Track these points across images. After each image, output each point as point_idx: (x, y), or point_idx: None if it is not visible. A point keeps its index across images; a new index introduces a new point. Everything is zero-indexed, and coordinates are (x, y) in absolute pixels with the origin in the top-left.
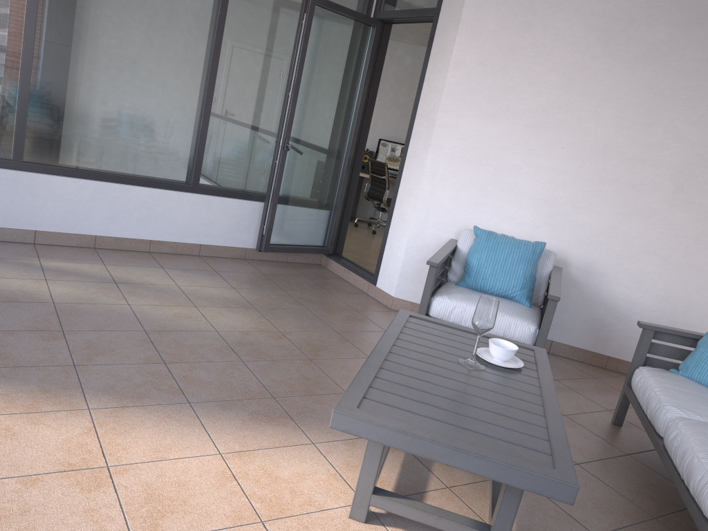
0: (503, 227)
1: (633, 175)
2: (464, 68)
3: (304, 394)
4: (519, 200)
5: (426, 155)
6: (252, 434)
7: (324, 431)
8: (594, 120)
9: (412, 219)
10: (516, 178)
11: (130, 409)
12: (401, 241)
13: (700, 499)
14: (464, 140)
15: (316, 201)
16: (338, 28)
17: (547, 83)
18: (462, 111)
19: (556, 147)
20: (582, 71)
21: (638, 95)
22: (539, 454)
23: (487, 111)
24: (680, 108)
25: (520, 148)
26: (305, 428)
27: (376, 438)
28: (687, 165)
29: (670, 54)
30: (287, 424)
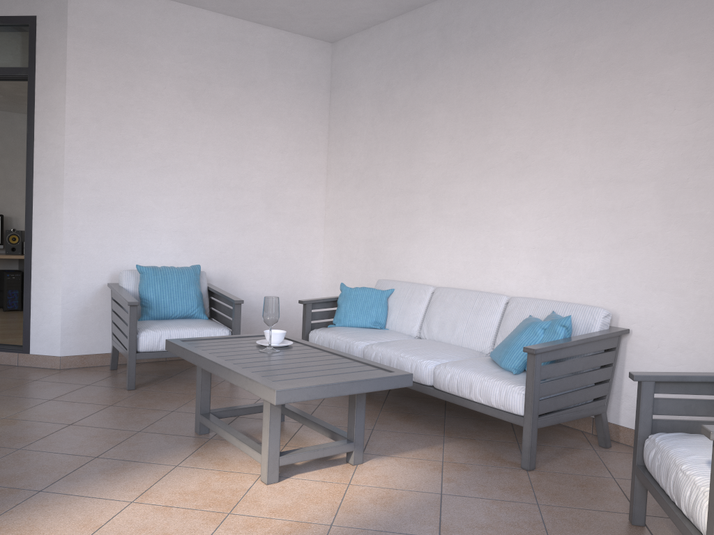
0: (151, 261)
1: (238, 200)
2: (81, 125)
3: (113, 445)
4: (159, 236)
5: (61, 210)
6: (129, 482)
7: (169, 456)
8: (201, 161)
9: (62, 274)
10: (152, 217)
11: (1, 519)
12: (53, 299)
13: (417, 376)
14: (96, 190)
15: None
16: None
17: (158, 134)
18: (89, 164)
19: (177, 186)
20: (183, 122)
21: (227, 138)
22: (378, 370)
23: (112, 162)
24: (256, 146)
25: (149, 191)
26: (155, 461)
27: (307, 397)
28: (270, 187)
29: (240, 107)
30: (140, 465)
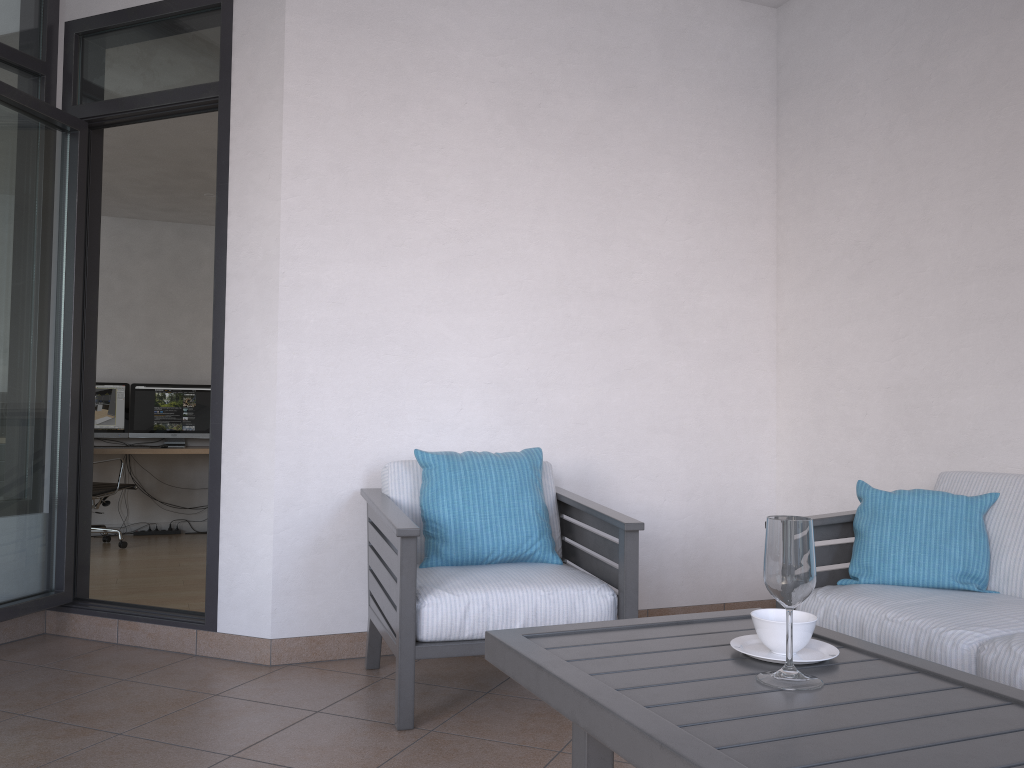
0: (443, 444)
1: (607, 319)
2: (310, 179)
3: None
4: (457, 393)
5: (273, 344)
6: None
7: None
8: (535, 243)
9: (275, 472)
10: (443, 355)
11: None
12: (259, 523)
13: None
14: (339, 304)
15: (18, 496)
16: (4, 129)
17: (453, 192)
18: (325, 254)
19: (491, 293)
20: (500, 169)
21: (583, 198)
22: None
23: (367, 249)
24: (639, 212)
25: (437, 305)
26: None
27: None
28: (668, 291)
29: (607, 137)
30: None
